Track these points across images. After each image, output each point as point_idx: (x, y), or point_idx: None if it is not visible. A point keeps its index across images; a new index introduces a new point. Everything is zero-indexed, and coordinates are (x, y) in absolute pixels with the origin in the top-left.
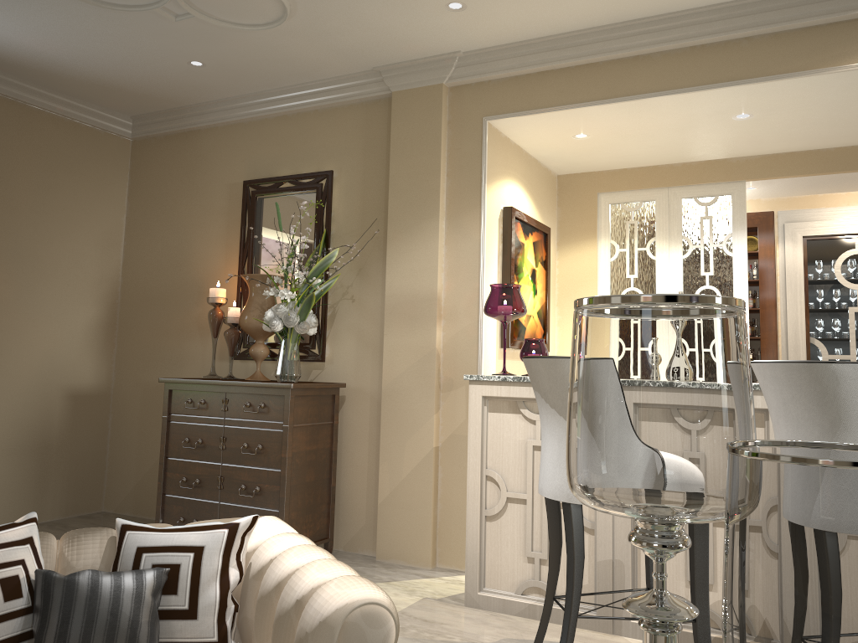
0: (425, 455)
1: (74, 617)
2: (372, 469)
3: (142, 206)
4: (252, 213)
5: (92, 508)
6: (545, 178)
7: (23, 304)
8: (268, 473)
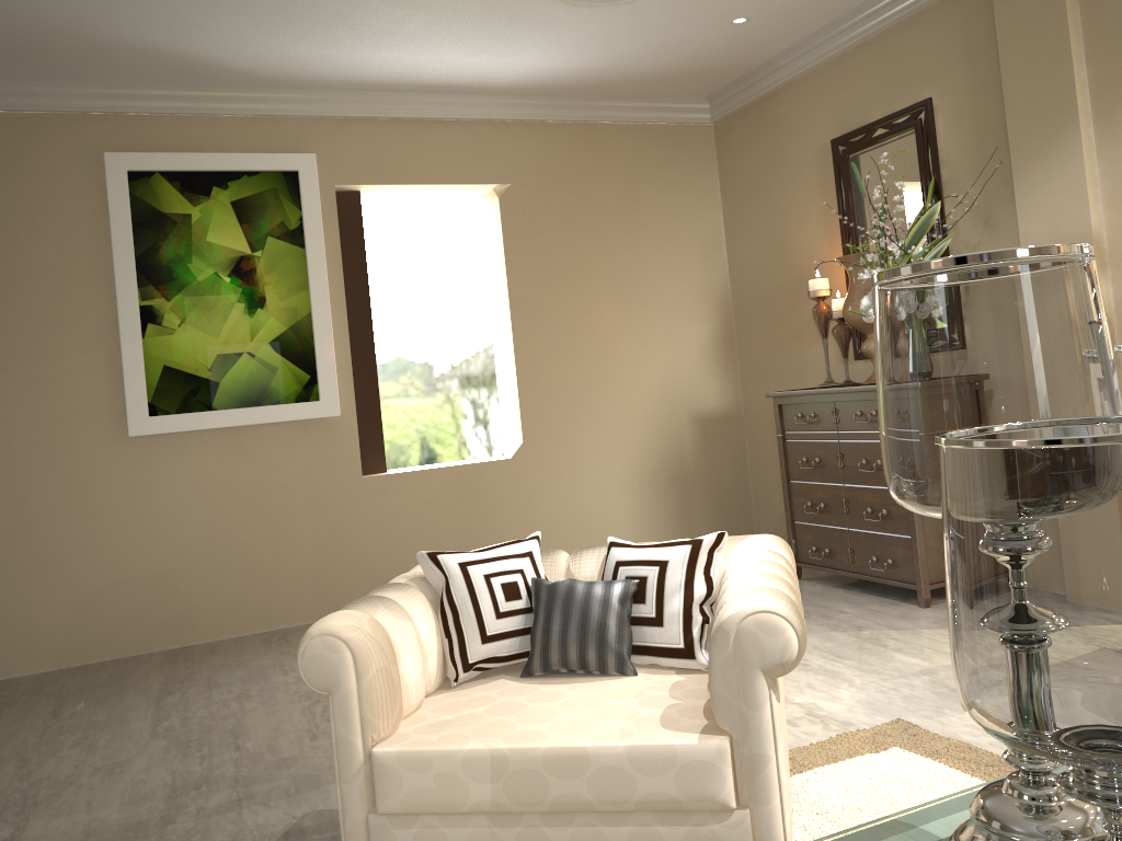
0: None
1: (554, 616)
2: None
3: (735, 198)
4: (846, 178)
5: None
6: None
7: (633, 331)
8: None
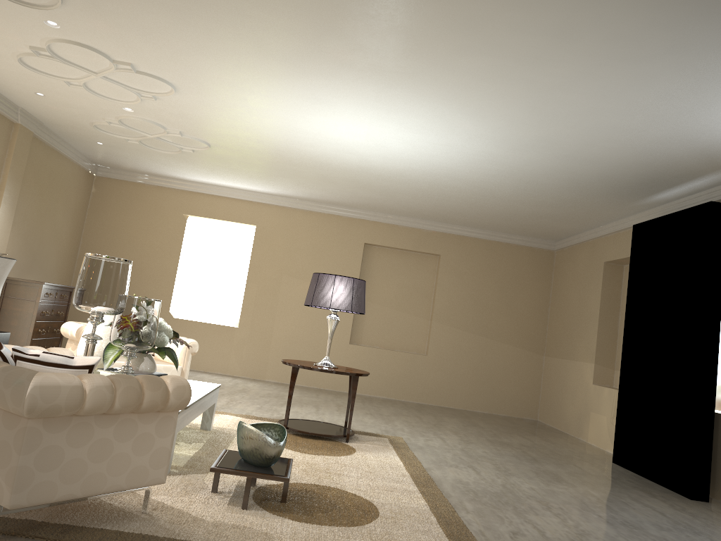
0: None
1: None
2: None
3: None
4: None
5: None
6: None
7: None
8: None
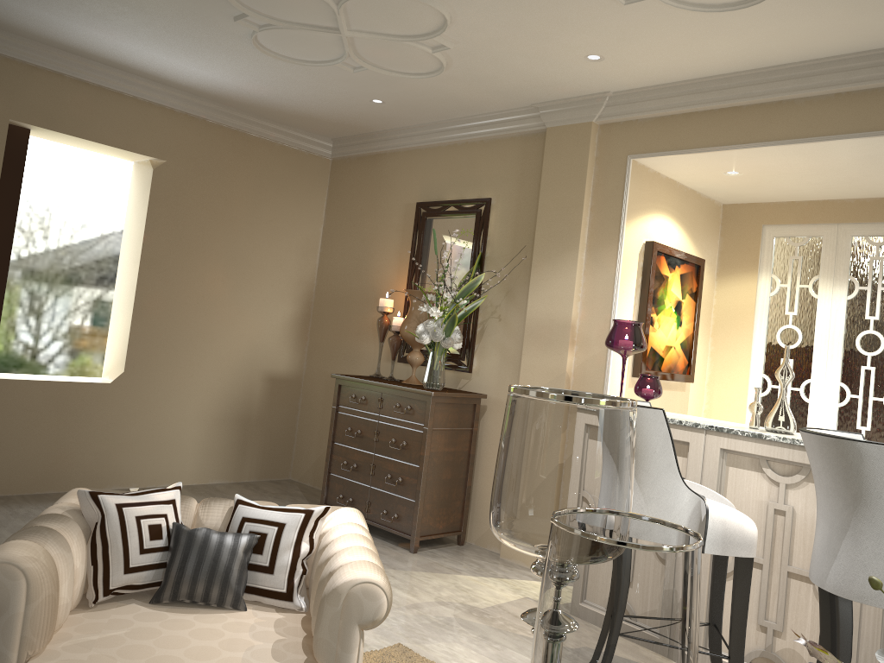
0: None
1: (190, 558)
2: None
3: (336, 218)
4: (421, 233)
5: (281, 475)
6: (706, 209)
7: (235, 300)
8: (409, 467)
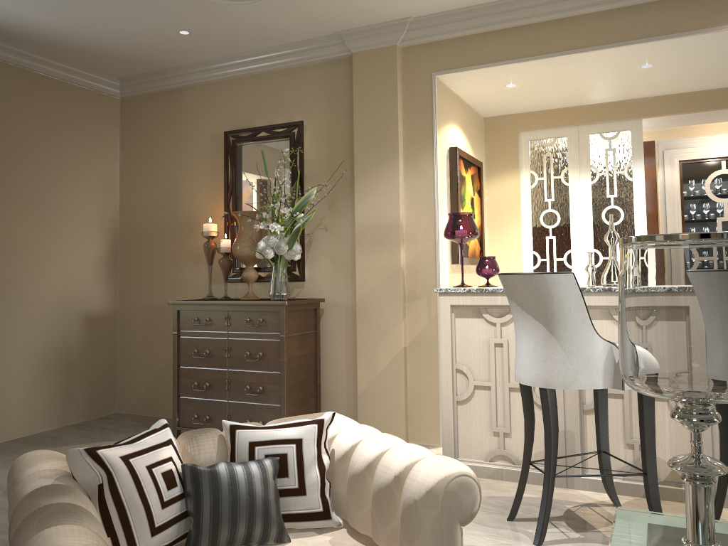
0: (396, 354)
1: (222, 499)
2: (350, 367)
3: (134, 155)
4: (234, 159)
5: (108, 411)
6: (476, 121)
7: (43, 243)
8: (269, 375)
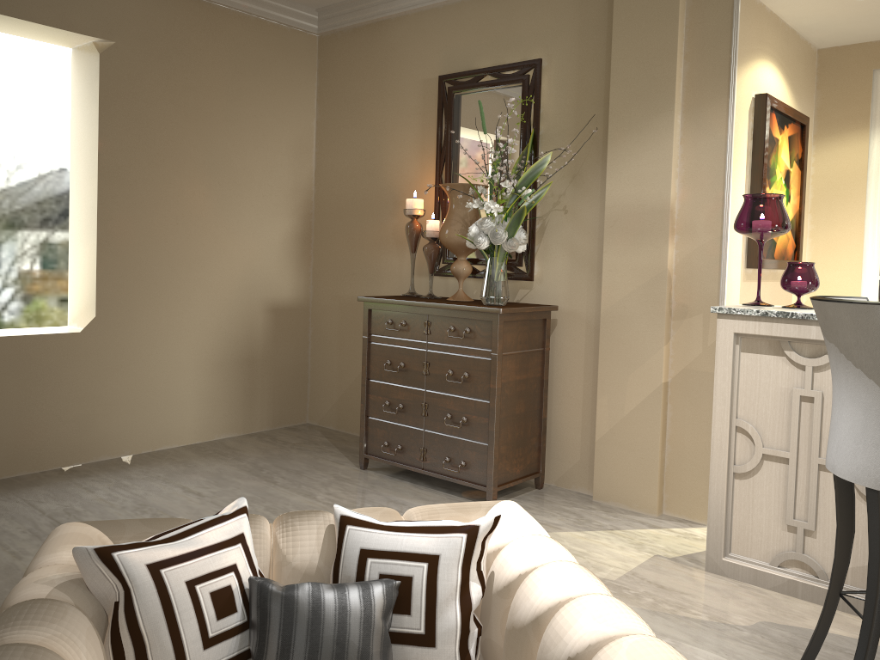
0: (651, 392)
1: (295, 645)
2: (588, 401)
3: (332, 109)
4: (449, 113)
5: (297, 420)
6: (804, 54)
7: (222, 217)
8: (475, 404)
